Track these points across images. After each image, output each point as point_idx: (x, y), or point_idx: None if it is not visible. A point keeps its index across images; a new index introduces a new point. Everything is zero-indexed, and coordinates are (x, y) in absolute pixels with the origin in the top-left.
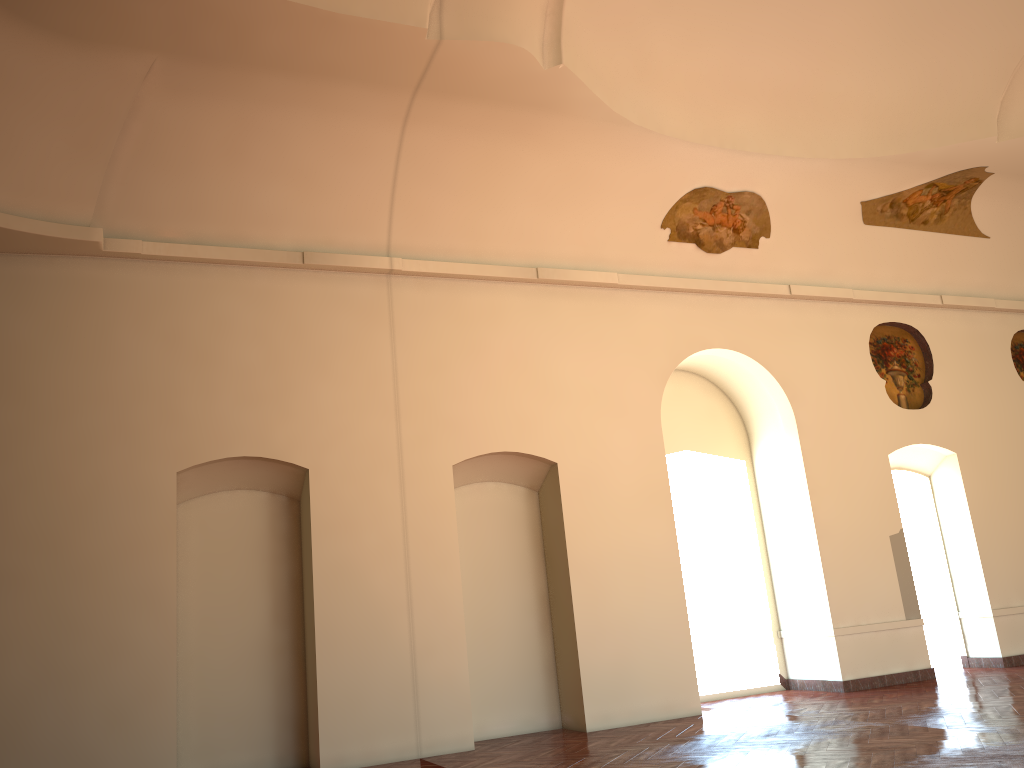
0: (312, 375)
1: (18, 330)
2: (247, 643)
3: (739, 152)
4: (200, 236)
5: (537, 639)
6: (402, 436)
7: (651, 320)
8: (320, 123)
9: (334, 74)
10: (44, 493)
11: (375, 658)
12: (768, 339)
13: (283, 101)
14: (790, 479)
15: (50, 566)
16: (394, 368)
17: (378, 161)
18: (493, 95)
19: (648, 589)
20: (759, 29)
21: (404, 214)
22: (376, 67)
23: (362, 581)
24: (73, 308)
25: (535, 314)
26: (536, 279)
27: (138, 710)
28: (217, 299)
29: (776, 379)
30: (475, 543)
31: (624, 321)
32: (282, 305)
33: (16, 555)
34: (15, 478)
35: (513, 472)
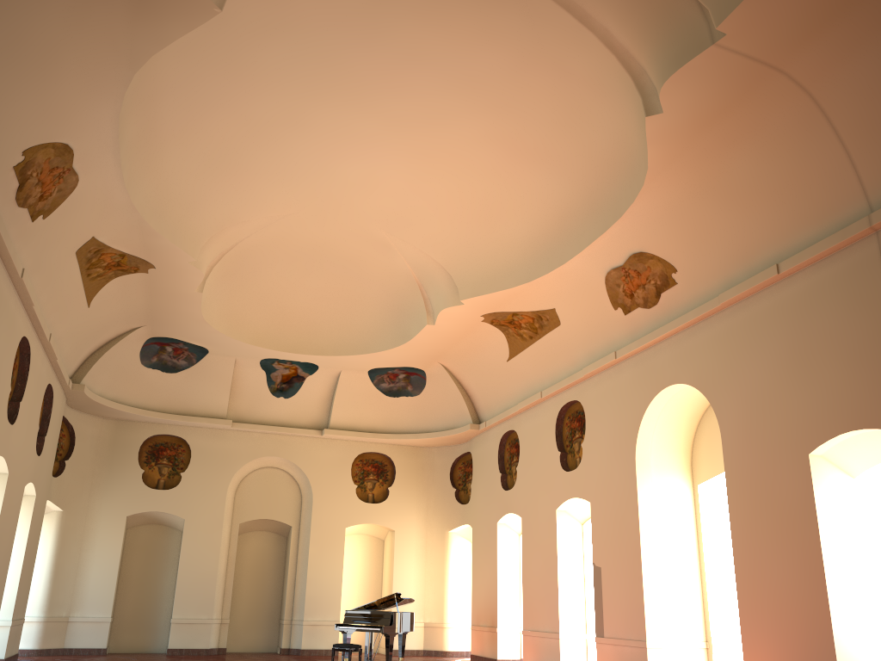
0: None
1: None
2: None
3: (115, 148)
4: None
5: None
6: None
7: None
8: None
9: None
10: None
11: None
12: None
13: None
14: None
15: None
16: None
17: None
18: None
19: None
20: (199, 85)
21: None
22: None
23: None
24: None
25: None
26: None
27: None
28: None
29: None
30: None
31: None
32: None
33: None
34: None
35: None
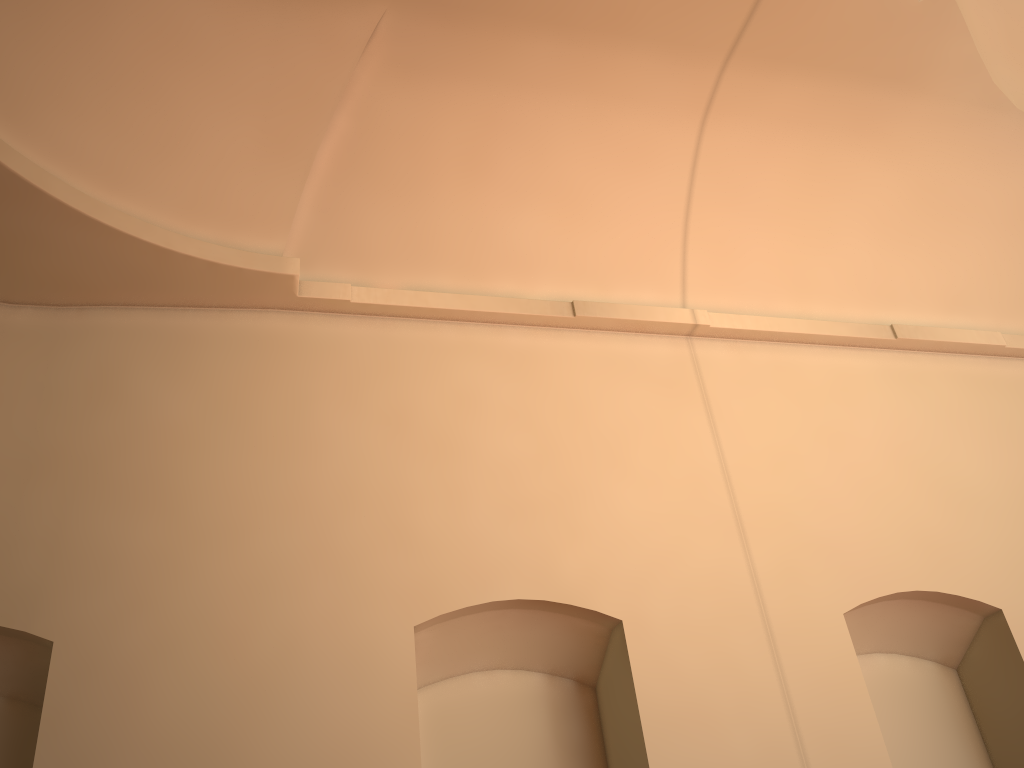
0: (605, 473)
1: (171, 408)
2: None
3: None
4: (428, 284)
5: None
6: (756, 566)
7: None
8: (592, 119)
9: (622, 30)
10: (199, 664)
11: None
12: None
13: (546, 83)
14: None
15: None
16: (722, 463)
17: (667, 176)
18: (833, 60)
19: None
20: None
21: (702, 253)
22: (683, 12)
23: None
24: (252, 377)
25: (901, 389)
26: (893, 340)
27: None
28: (456, 366)
29: None
30: None
31: None
32: (548, 375)
33: None
34: (152, 639)
35: (918, 633)
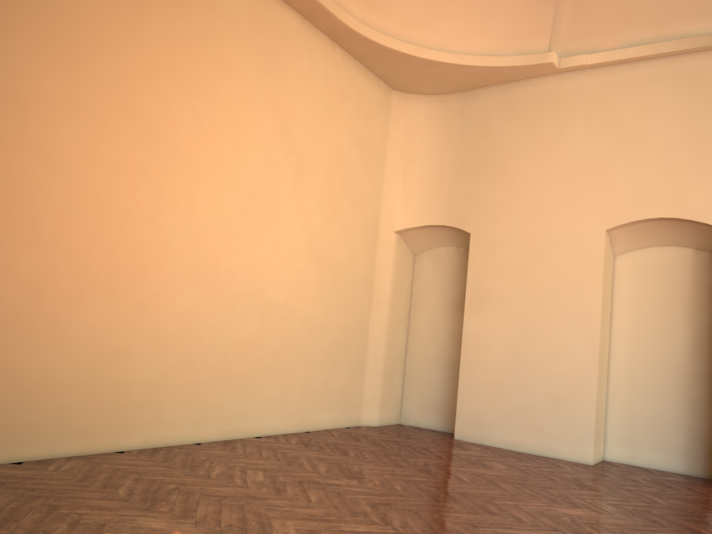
0: None
1: (506, 135)
2: (666, 369)
3: None
4: (633, 40)
5: None
6: None
7: None
8: None
9: None
10: (517, 243)
11: None
12: None
13: None
14: None
15: (518, 292)
16: None
17: None
18: None
19: None
20: None
21: None
22: None
23: None
24: (539, 114)
25: None
26: None
27: (569, 398)
28: (646, 89)
29: None
30: None
31: None
32: (705, 84)
33: (500, 283)
34: (501, 233)
35: None
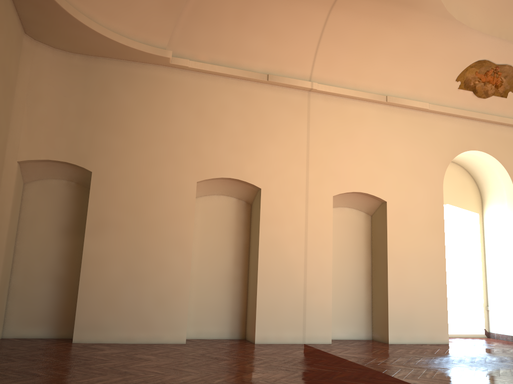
0: (266, 140)
1: (126, 100)
2: (220, 273)
3: (509, 41)
4: (217, 61)
5: (363, 292)
6: (309, 177)
7: (443, 131)
8: (287, 4)
9: None
10: (133, 184)
11: (286, 290)
12: (505, 149)
13: None
14: (506, 226)
15: (134, 221)
16: (307, 141)
17: (313, 28)
18: None
19: (427, 274)
20: None
21: (321, 59)
22: None
23: (283, 250)
24: (153, 92)
25: (382, 121)
26: (385, 102)
27: (170, 298)
28: (222, 95)
29: (507, 171)
30: (336, 238)
31: (428, 130)
32: (254, 101)
33: (118, 213)
34: (120, 175)
35: (360, 204)
